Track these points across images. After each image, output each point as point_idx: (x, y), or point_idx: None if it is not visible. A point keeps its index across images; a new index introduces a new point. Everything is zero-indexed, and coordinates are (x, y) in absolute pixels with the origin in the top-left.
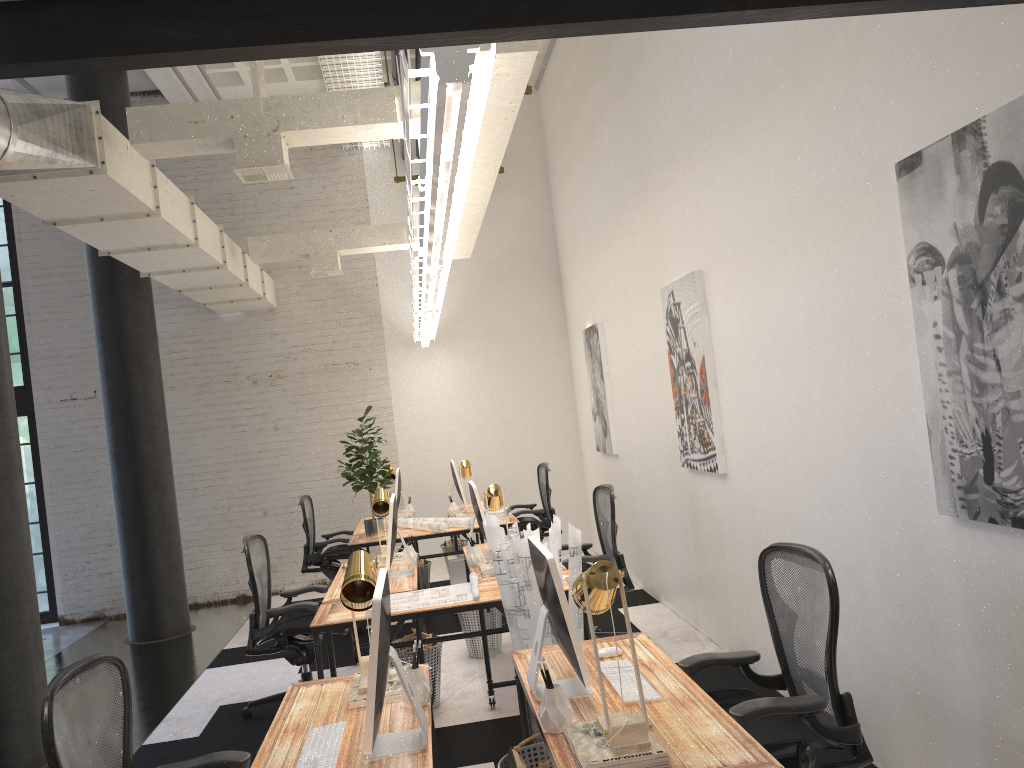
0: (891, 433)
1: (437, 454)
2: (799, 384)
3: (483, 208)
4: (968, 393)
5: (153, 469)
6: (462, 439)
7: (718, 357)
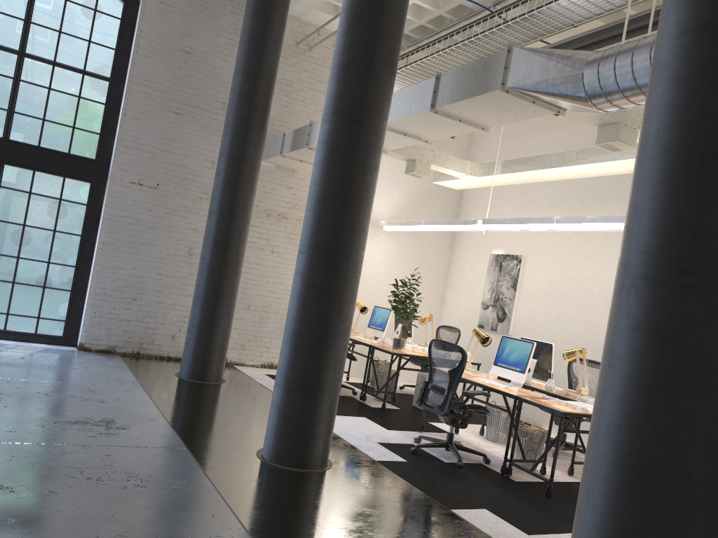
0: None
1: (362, 299)
2: None
3: (556, 179)
4: None
5: (239, 261)
6: (379, 294)
7: None
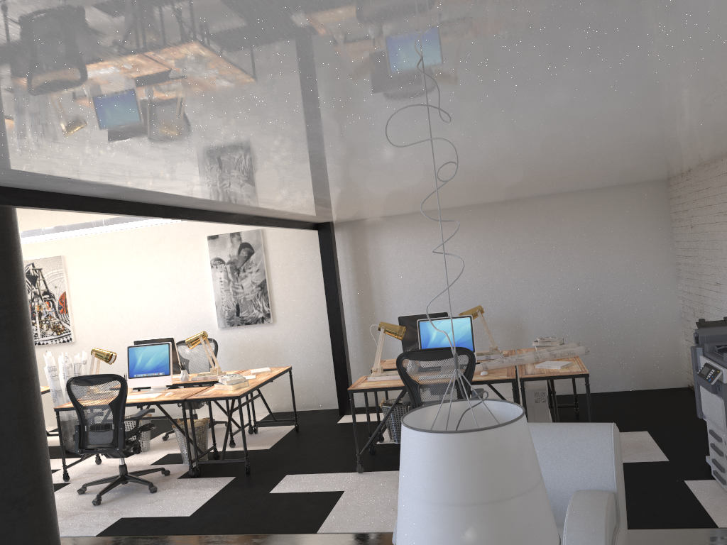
0: (195, 309)
1: None
2: (143, 299)
3: None
4: (232, 295)
5: None
6: None
7: (74, 292)
